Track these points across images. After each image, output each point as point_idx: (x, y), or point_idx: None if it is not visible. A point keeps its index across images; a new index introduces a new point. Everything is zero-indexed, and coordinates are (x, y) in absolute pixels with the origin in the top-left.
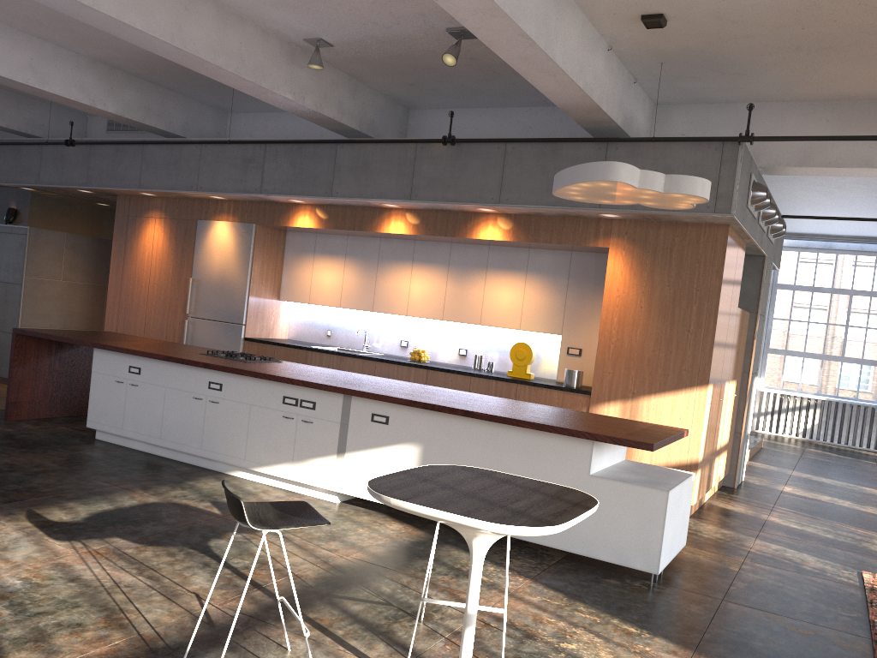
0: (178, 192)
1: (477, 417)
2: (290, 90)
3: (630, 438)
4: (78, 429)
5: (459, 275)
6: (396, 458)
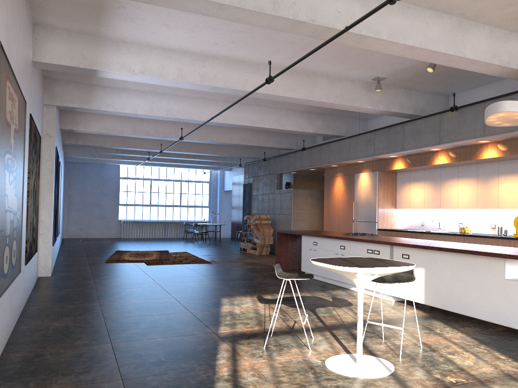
0: (342, 162)
1: (444, 250)
2: (370, 104)
3: None
4: (300, 273)
5: (483, 181)
6: None
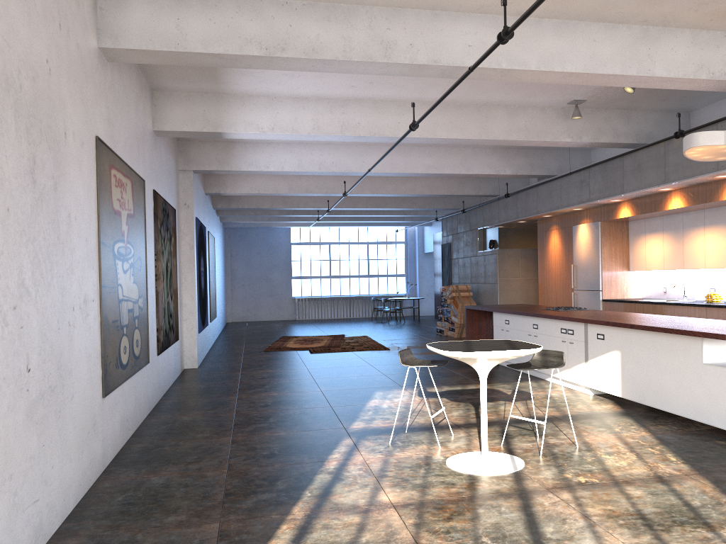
0: (553, 211)
1: (636, 328)
2: (568, 136)
3: (718, 332)
4: None
5: None
6: (610, 362)
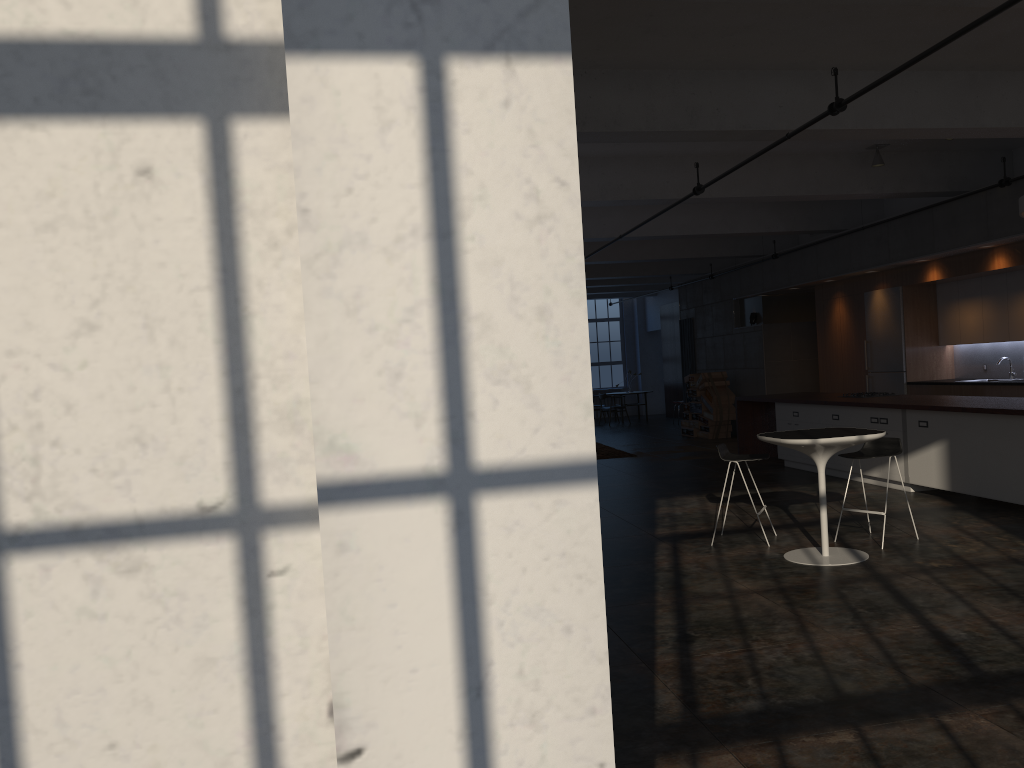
0: (840, 275)
1: (969, 411)
2: (867, 187)
3: None
4: (778, 462)
5: None
6: (935, 452)
